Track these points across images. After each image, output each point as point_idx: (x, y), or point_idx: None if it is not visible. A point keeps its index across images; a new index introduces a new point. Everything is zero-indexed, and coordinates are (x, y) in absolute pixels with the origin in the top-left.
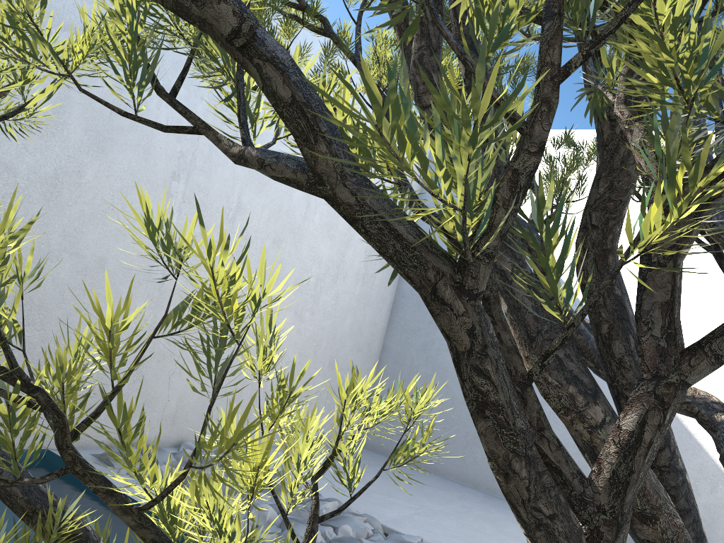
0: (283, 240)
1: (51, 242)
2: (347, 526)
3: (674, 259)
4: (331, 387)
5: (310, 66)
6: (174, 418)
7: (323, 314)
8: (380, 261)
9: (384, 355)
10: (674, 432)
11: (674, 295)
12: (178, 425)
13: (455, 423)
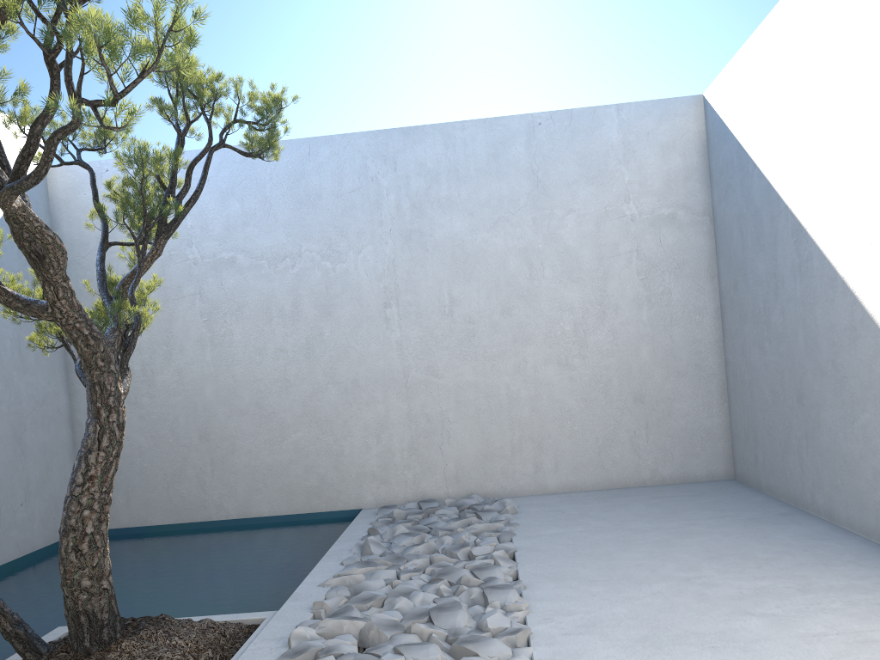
0: (513, 307)
1: (319, 381)
2: (446, 536)
3: None
4: (649, 422)
5: None
6: (457, 477)
7: (600, 354)
8: (671, 273)
9: (727, 370)
10: None
11: None
12: (463, 482)
13: (773, 431)
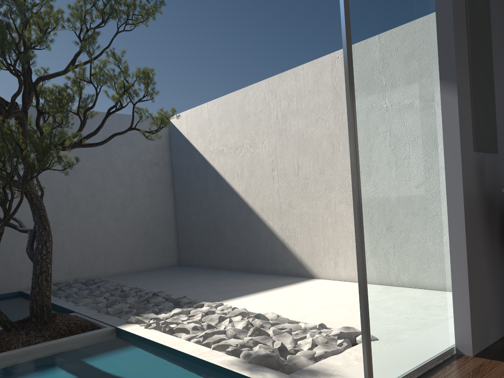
0: (96, 194)
1: None
2: (102, 288)
3: None
4: (149, 244)
5: None
6: (69, 272)
7: (131, 216)
8: (157, 185)
9: (177, 223)
10: (257, 221)
11: None
12: (72, 274)
13: (202, 244)
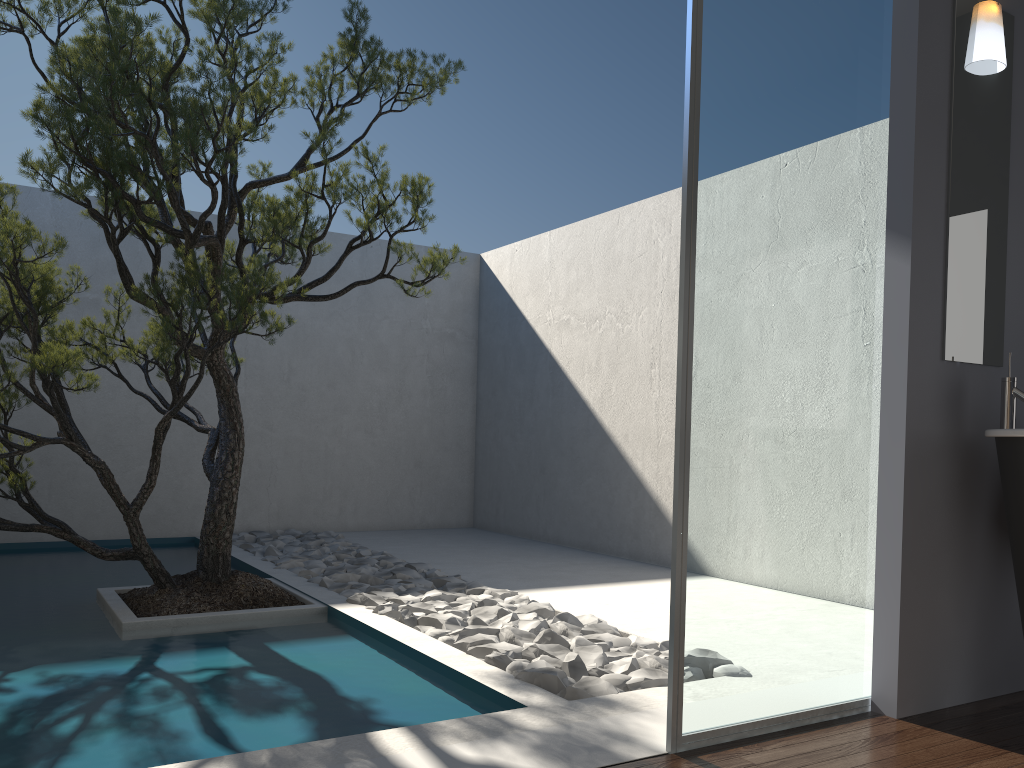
0: (337, 383)
1: None
2: (325, 547)
3: (4, 418)
4: (423, 482)
5: (3, 402)
6: (278, 514)
7: (395, 427)
8: (448, 376)
9: (477, 449)
10: (615, 458)
11: (5, 421)
12: (283, 518)
13: (516, 491)
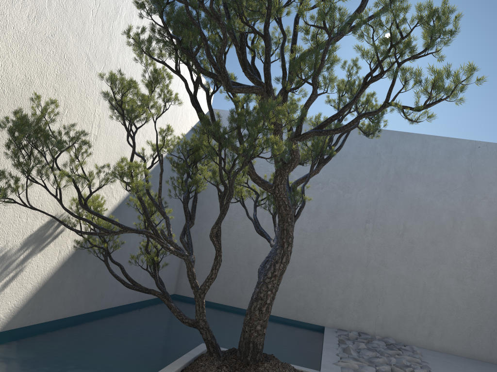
0: (439, 241)
1: (319, 251)
2: (392, 357)
3: None
4: None
5: None
6: (382, 325)
7: (483, 280)
8: None
9: None
10: None
11: None
12: (385, 329)
13: None
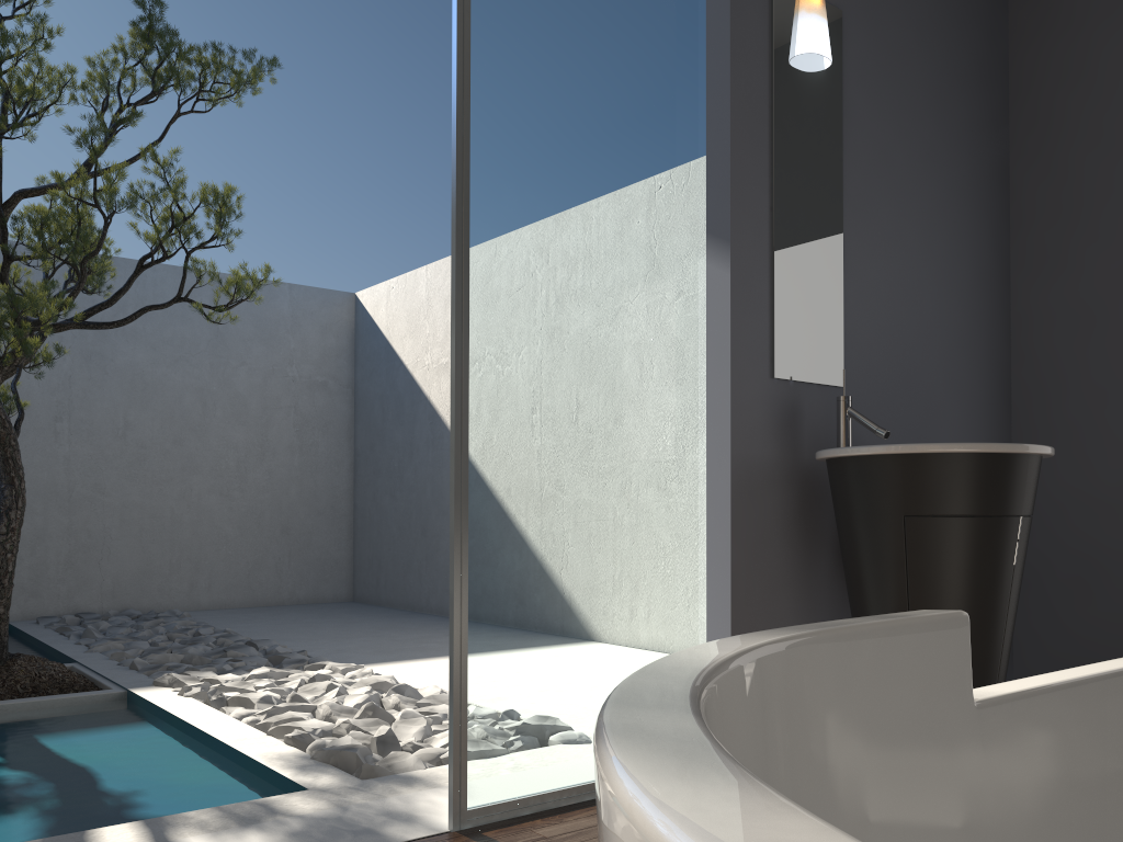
0: (185, 439)
1: None
2: (159, 626)
3: None
4: (292, 551)
5: None
6: (113, 592)
7: (257, 489)
8: (320, 430)
9: (356, 513)
10: None
11: None
12: (119, 597)
13: (397, 558)
